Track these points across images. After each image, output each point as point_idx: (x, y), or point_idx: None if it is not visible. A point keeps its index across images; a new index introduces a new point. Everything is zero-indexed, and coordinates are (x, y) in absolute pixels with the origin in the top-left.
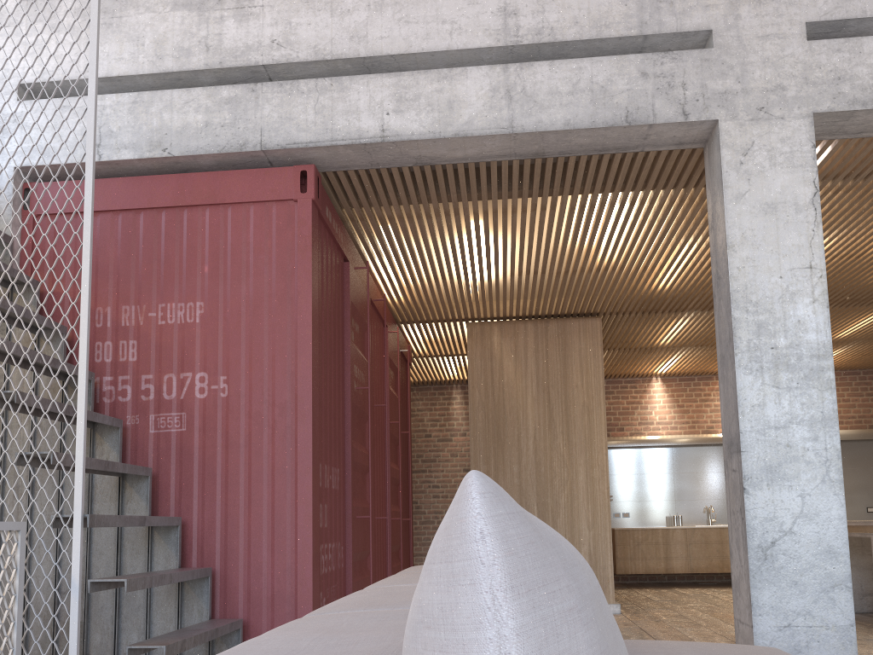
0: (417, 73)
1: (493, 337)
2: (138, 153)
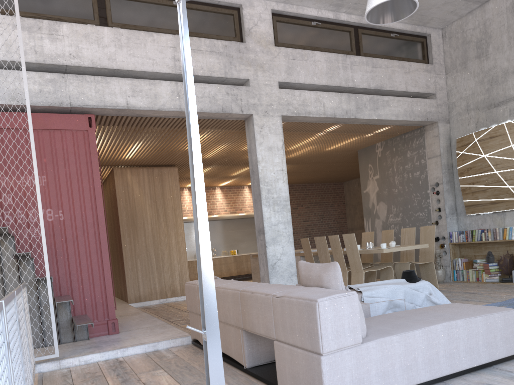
0: (140, 80)
1: (127, 175)
2: (4, 101)
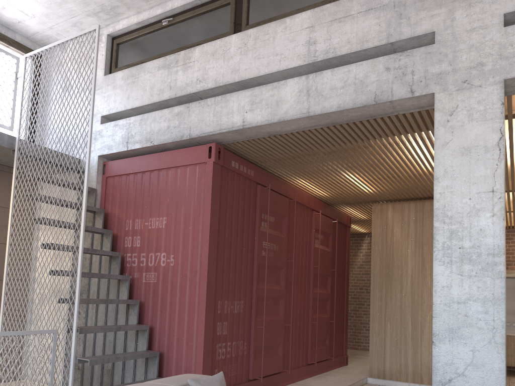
0: (261, 87)
1: (388, 212)
2: (141, 144)
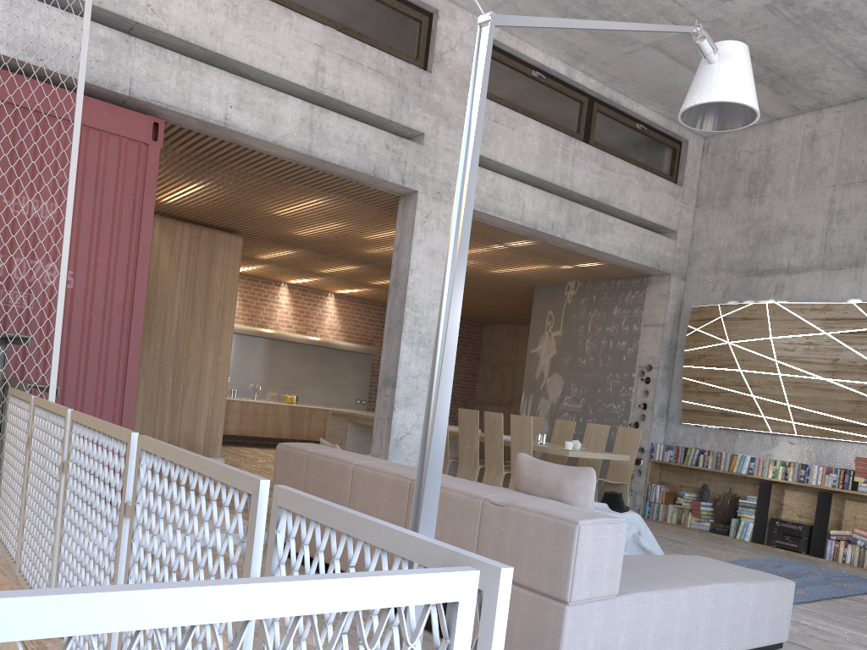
0: (255, 85)
1: (154, 229)
2: (12, 52)
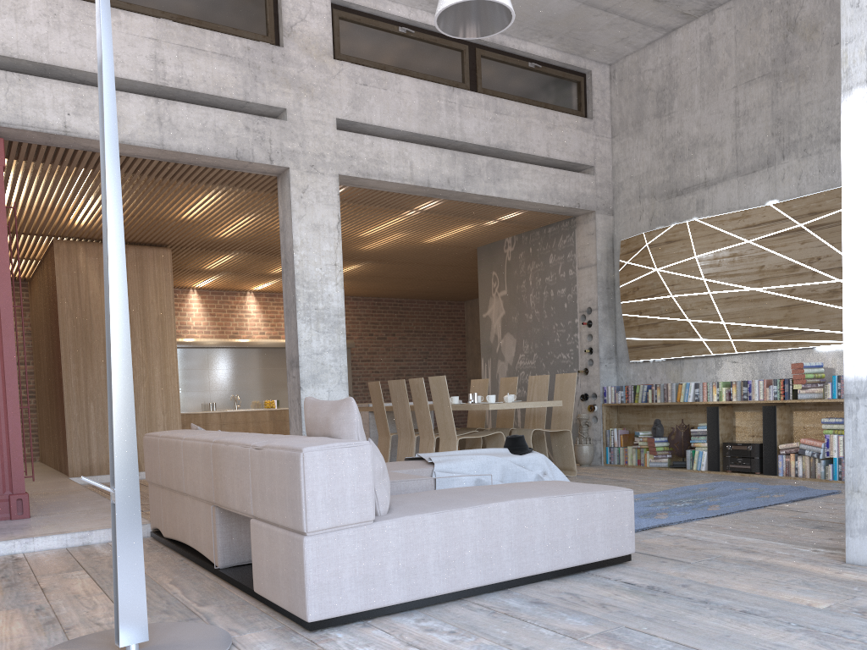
0: (91, 88)
1: (79, 255)
2: None
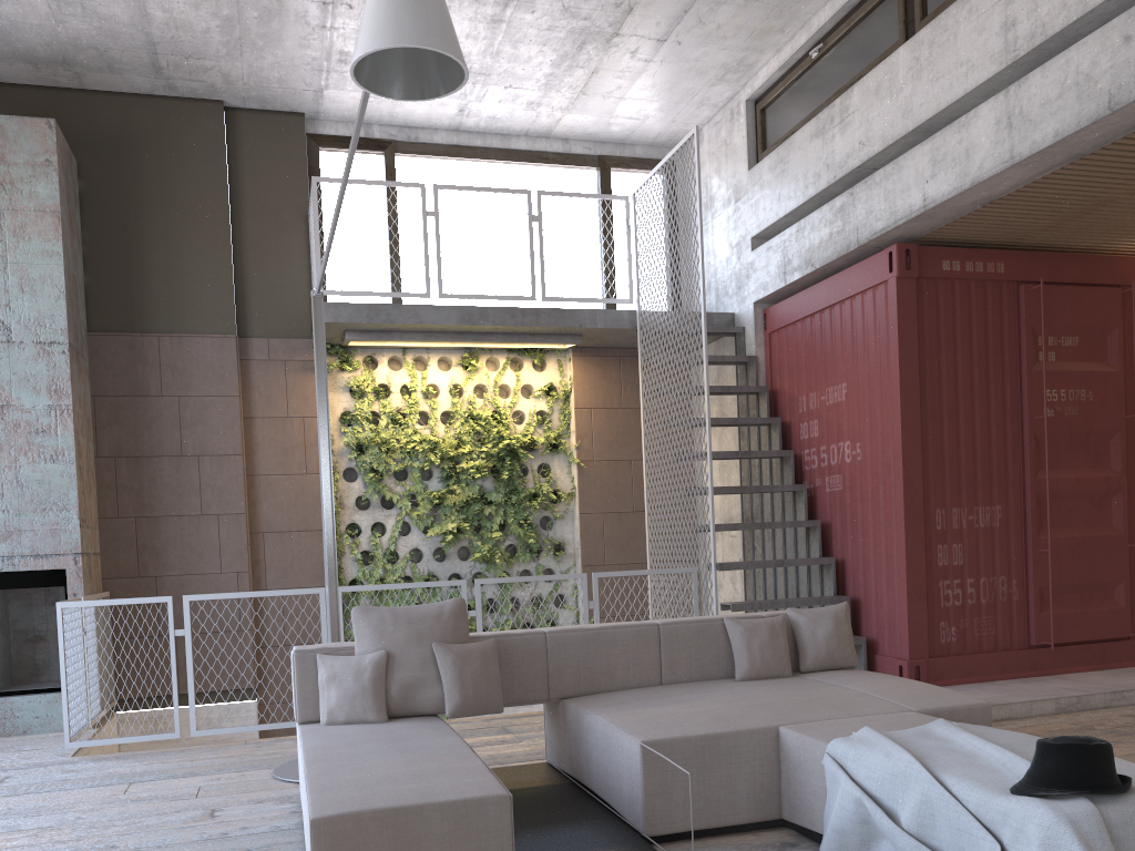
0: (944, 130)
1: None
2: (800, 272)
